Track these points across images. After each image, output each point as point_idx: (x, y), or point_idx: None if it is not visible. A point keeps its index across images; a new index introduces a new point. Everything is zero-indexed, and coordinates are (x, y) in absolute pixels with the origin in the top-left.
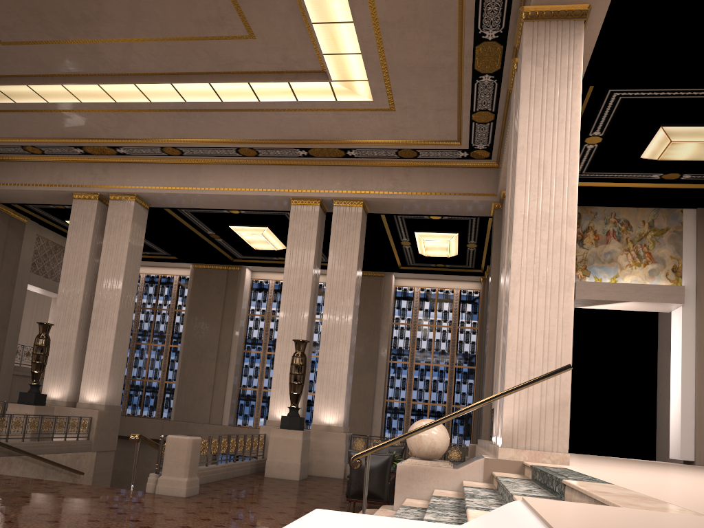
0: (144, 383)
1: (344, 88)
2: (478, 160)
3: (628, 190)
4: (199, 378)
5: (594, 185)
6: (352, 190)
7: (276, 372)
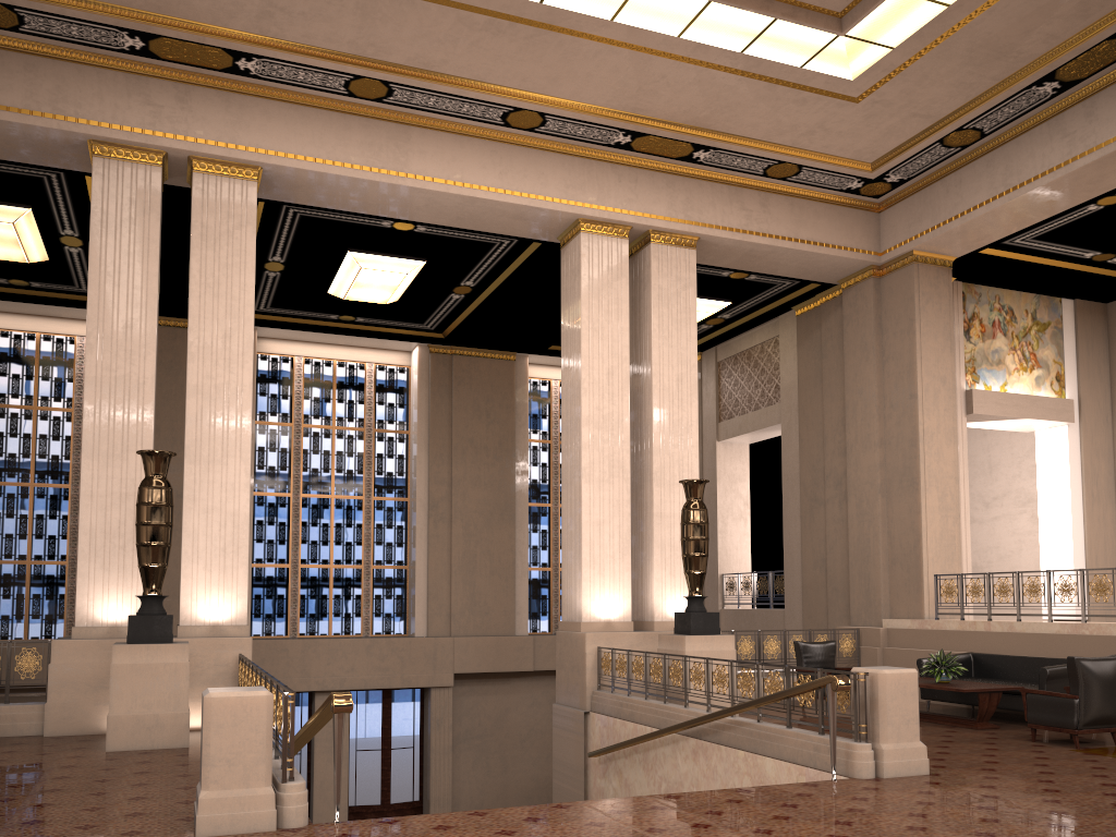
0: (27, 568)
1: (842, 51)
2: (859, 197)
3: (1045, 268)
4: (179, 551)
5: (1013, 258)
6: (686, 218)
7: (587, 537)
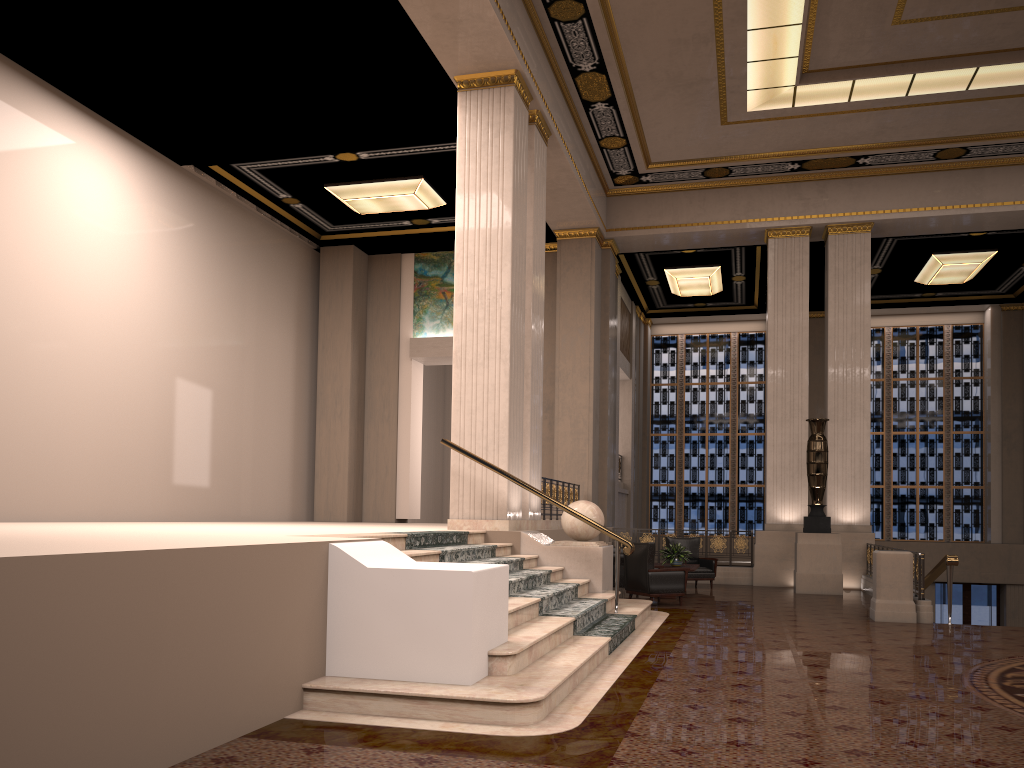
0: (705, 489)
1: None
2: None
3: None
4: None
5: None
6: None
7: None
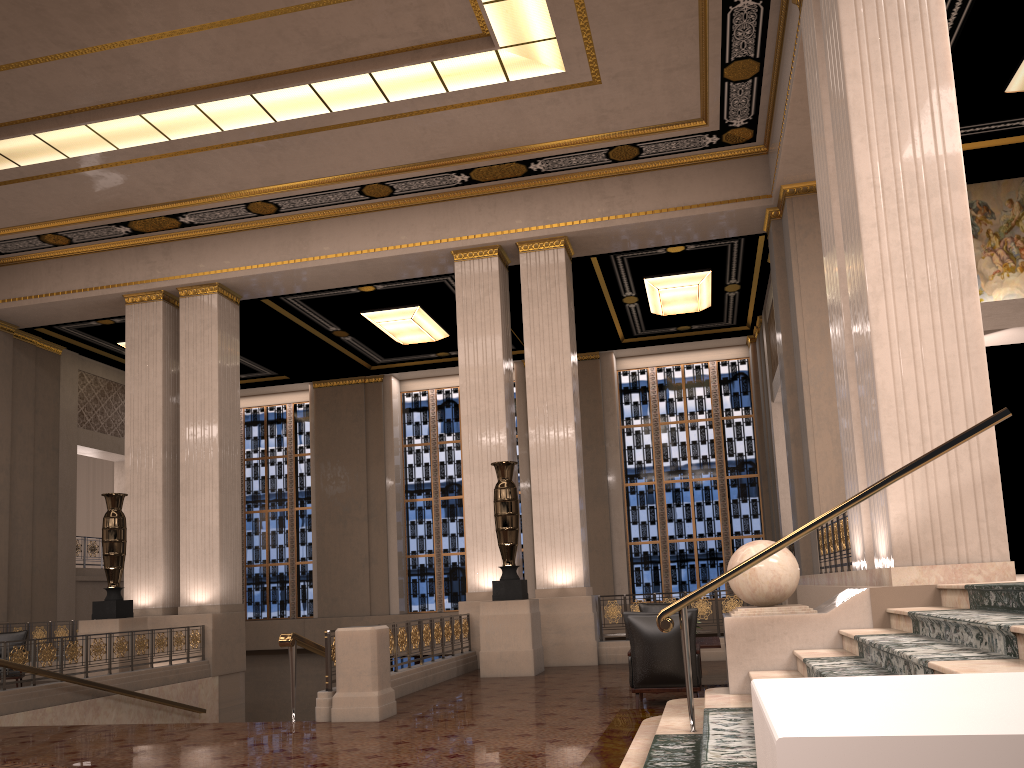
0: (266, 569)
1: (519, 57)
2: (734, 146)
3: (984, 152)
4: (347, 550)
5: None
6: (545, 224)
7: (469, 519)
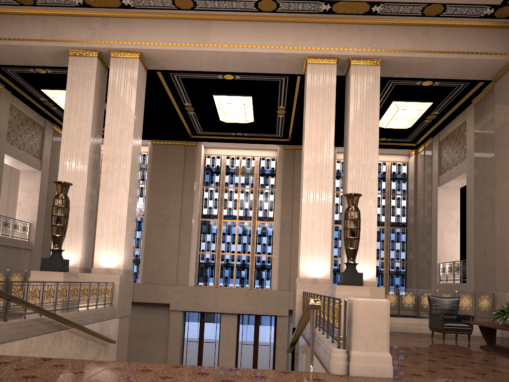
0: None
1: None
2: (496, 20)
3: None
4: (164, 244)
5: None
6: (371, 48)
7: (304, 231)
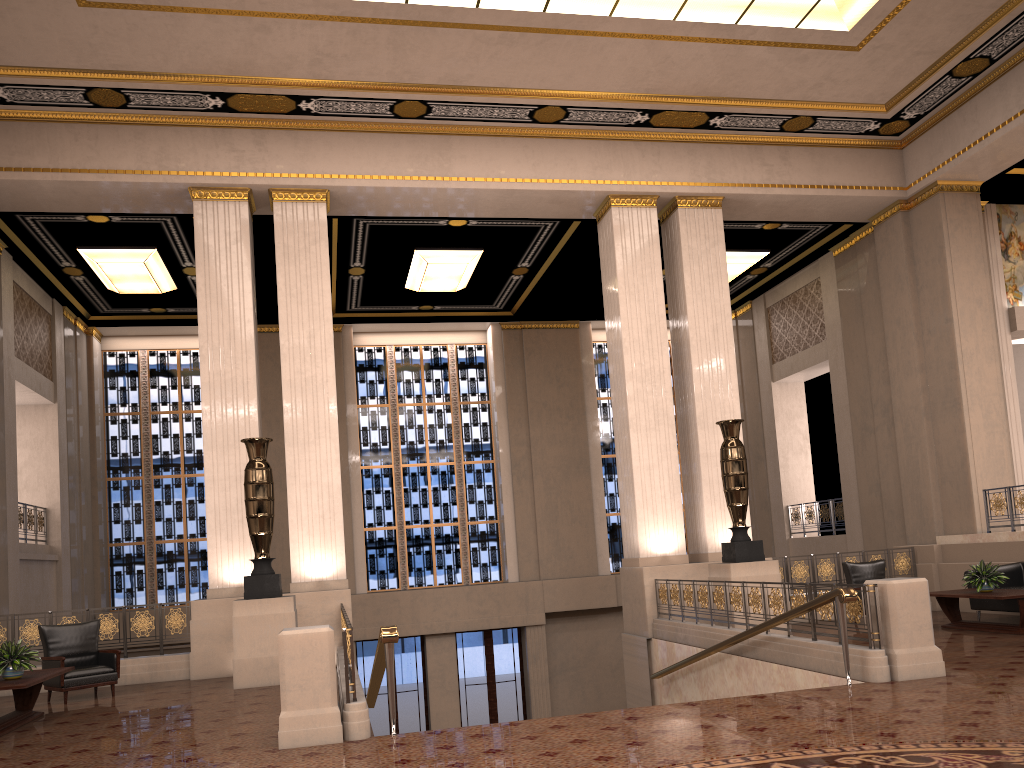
0: (185, 545)
1: (832, 6)
2: (879, 137)
3: None
4: None
5: None
6: (709, 181)
7: (638, 481)
